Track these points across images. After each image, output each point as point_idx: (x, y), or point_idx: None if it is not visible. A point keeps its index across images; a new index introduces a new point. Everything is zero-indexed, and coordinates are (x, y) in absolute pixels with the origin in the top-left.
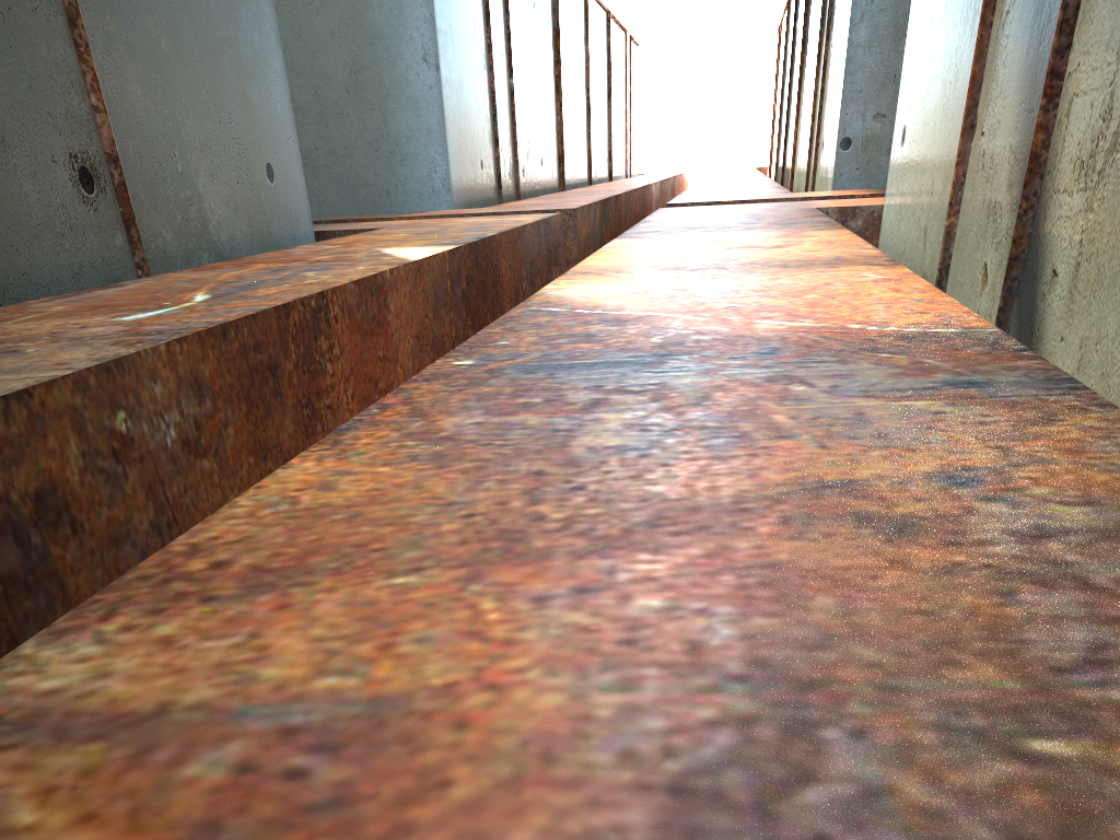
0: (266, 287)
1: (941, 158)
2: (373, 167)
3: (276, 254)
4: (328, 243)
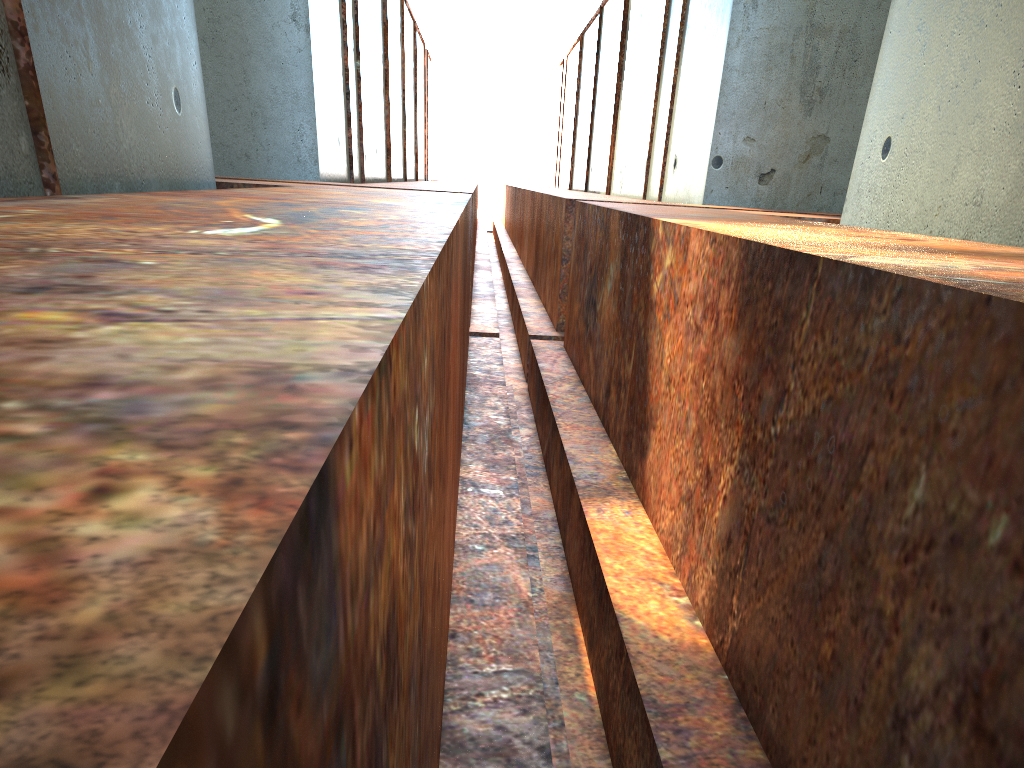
0: (336, 218)
1: (1000, 166)
2: (231, 127)
3: (225, 192)
4: (266, 190)
